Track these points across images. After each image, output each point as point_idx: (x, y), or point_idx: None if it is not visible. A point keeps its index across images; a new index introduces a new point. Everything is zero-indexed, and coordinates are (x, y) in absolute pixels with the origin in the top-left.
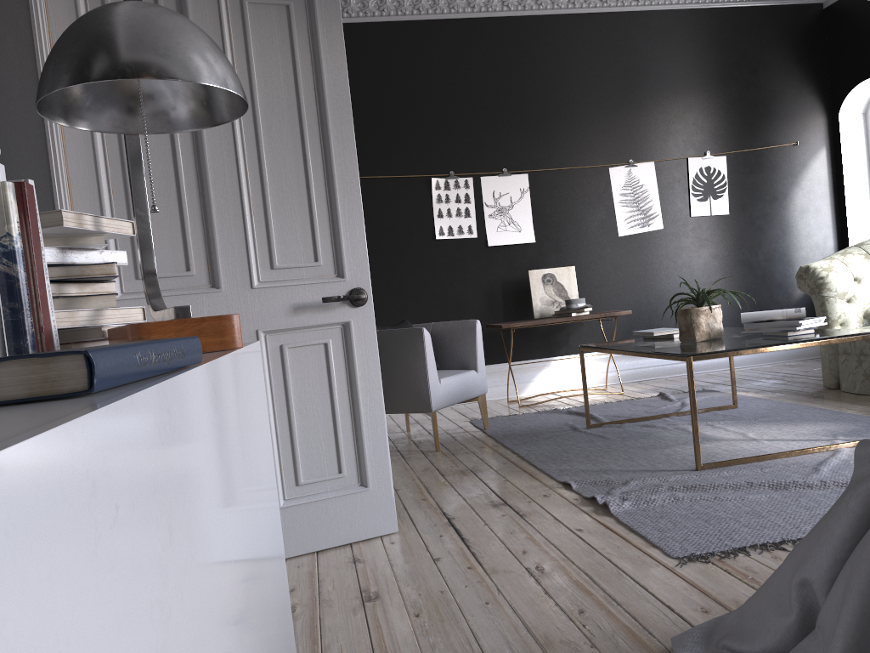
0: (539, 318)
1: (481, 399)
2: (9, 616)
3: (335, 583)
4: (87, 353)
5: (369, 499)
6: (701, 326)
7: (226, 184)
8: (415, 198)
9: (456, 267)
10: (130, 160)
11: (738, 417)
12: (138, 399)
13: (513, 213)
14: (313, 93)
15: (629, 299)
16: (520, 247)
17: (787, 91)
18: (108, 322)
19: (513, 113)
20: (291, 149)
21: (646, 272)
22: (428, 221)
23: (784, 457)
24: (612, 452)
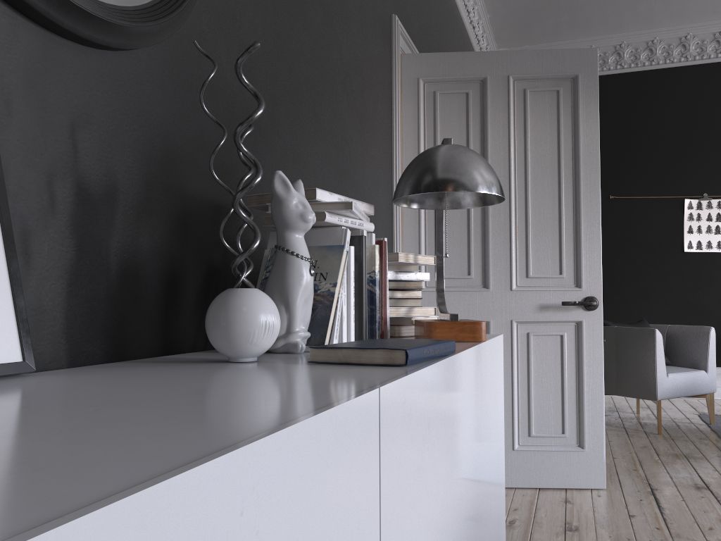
0: None
1: (708, 396)
2: (383, 427)
3: (547, 513)
4: (406, 350)
5: (584, 458)
6: None
7: (500, 217)
8: (667, 216)
9: (702, 277)
10: (436, 224)
11: None
12: (422, 371)
13: None
14: (571, 151)
15: None
16: None
17: None
18: (415, 315)
19: None
20: (550, 192)
21: None
22: (678, 236)
23: None
24: None
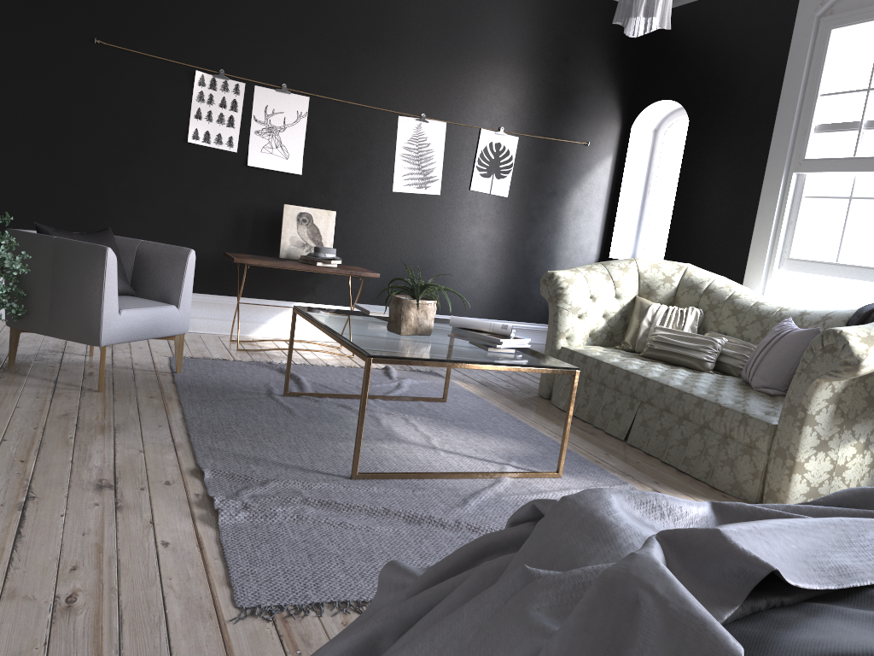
0: (285, 258)
1: (178, 338)
2: None
3: None
4: None
5: None
6: (409, 320)
7: None
8: (172, 88)
9: (206, 179)
10: None
11: (439, 414)
12: None
13: (284, 137)
14: None
15: (389, 260)
16: (284, 176)
17: (591, 89)
18: None
19: (308, 25)
20: None
21: (412, 235)
22: (183, 119)
23: (446, 478)
24: (285, 435)
